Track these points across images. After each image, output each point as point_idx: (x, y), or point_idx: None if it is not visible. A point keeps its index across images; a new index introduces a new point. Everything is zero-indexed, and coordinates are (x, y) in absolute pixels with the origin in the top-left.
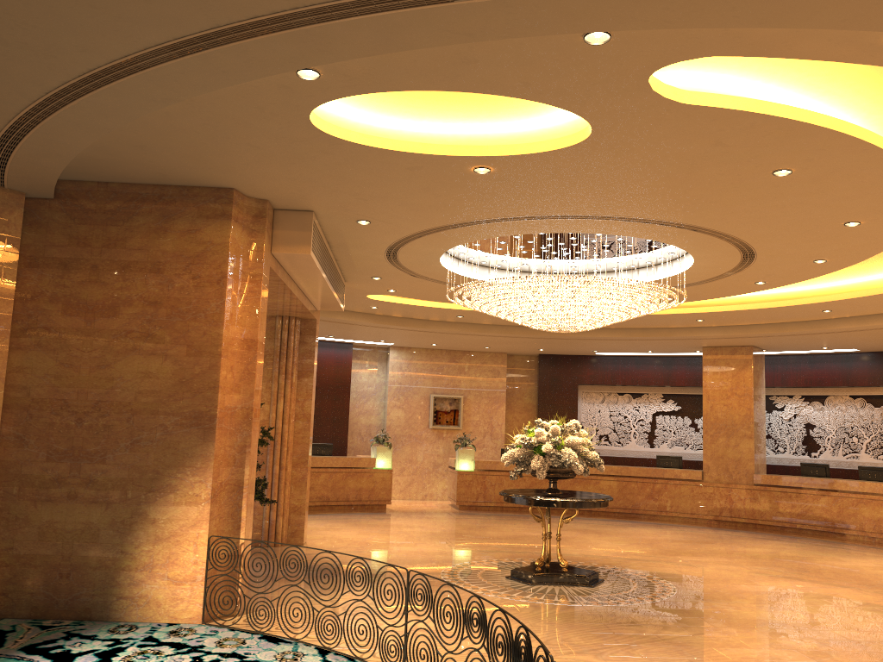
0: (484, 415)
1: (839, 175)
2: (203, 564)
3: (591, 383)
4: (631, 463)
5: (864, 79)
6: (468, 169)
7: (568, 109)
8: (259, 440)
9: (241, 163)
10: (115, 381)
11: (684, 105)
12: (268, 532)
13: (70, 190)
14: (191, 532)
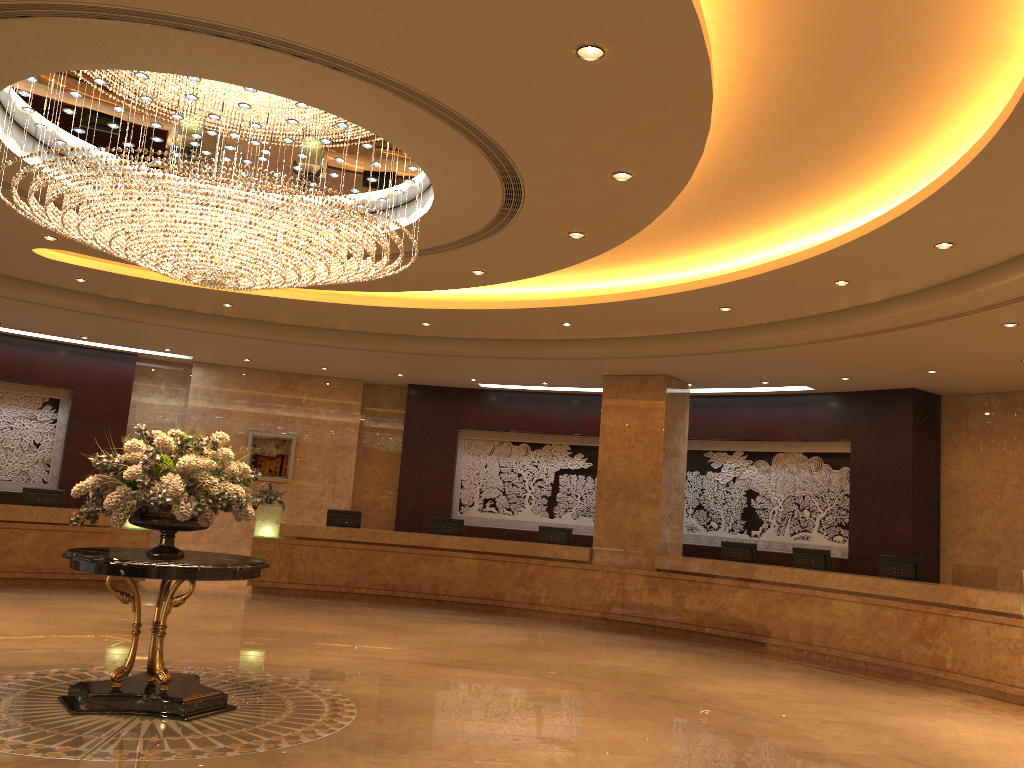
0: (325, 464)
1: None
2: None
3: (476, 426)
4: (521, 538)
5: None
6: None
7: None
8: None
9: None
10: None
11: None
12: None
13: None
14: None
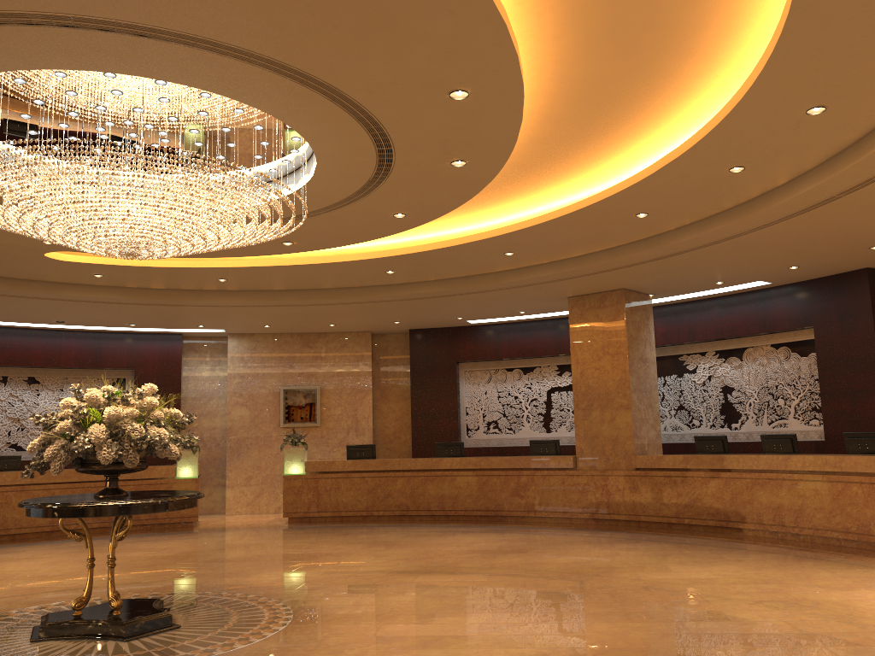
0: (347, 407)
1: None
2: None
3: (472, 359)
4: (522, 453)
5: None
6: None
7: None
8: None
9: None
10: None
11: None
12: None
13: None
14: None
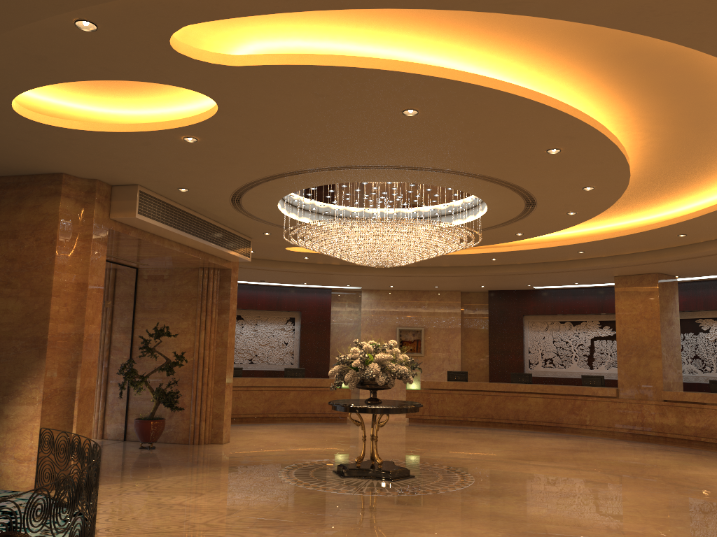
0: (442, 343)
1: (462, 108)
2: (36, 448)
3: (534, 313)
4: (571, 383)
5: (408, 22)
6: (181, 140)
7: (166, 83)
8: (173, 362)
9: (37, 154)
10: None
11: (237, 67)
12: (194, 433)
13: None
14: (29, 424)
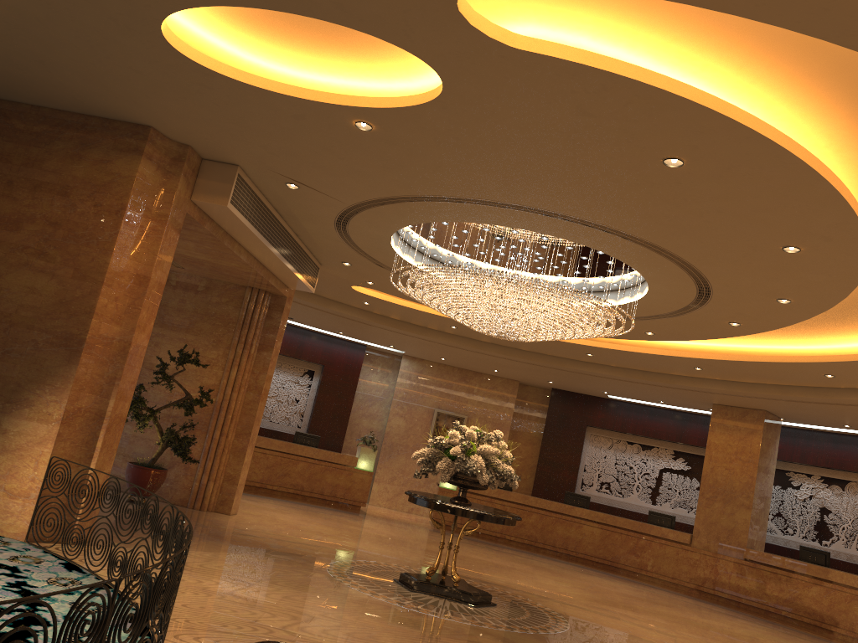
0: None
1: (739, 173)
2: (40, 482)
3: (601, 426)
4: (628, 516)
5: (740, 51)
6: (350, 123)
7: (401, 47)
8: (197, 399)
9: (138, 93)
10: (3, 291)
11: (516, 50)
12: (197, 494)
13: (6, 110)
14: (35, 449)
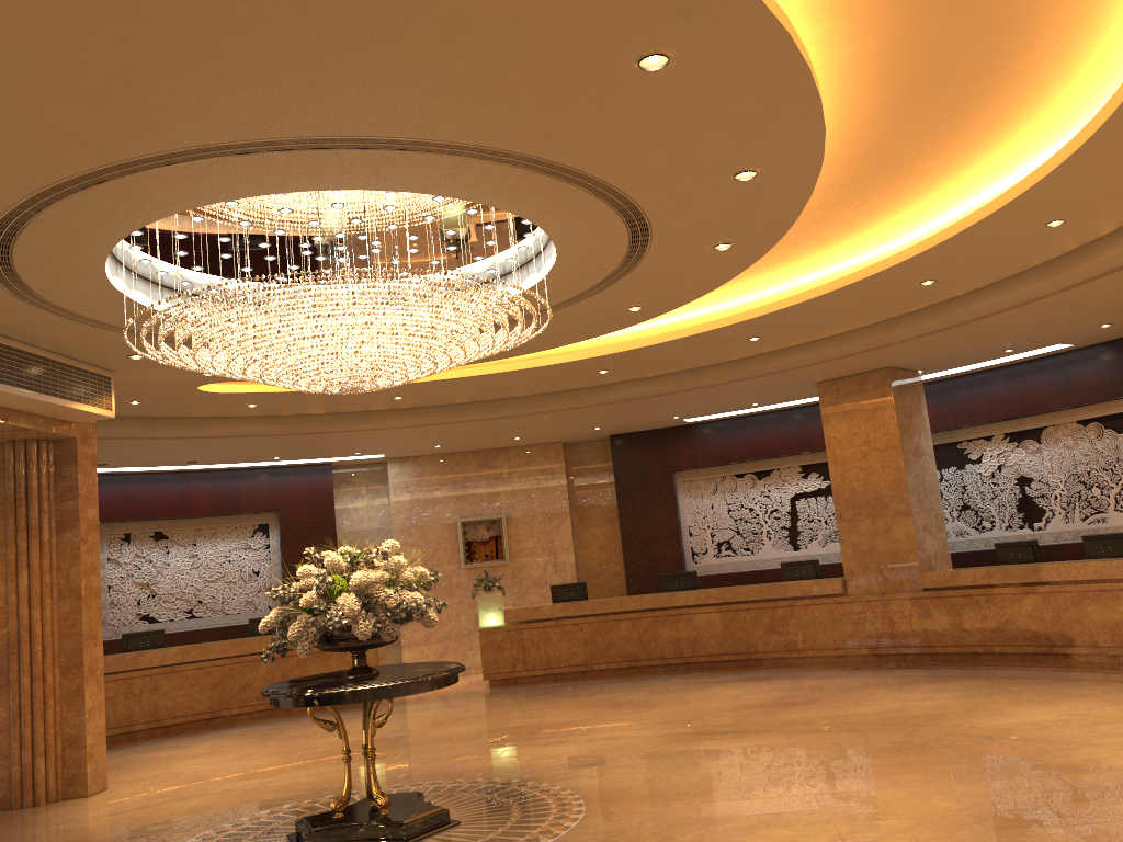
0: (540, 537)
1: None
2: None
3: (692, 466)
4: (766, 578)
5: None
6: None
7: None
8: None
9: None
10: None
11: None
12: (22, 784)
13: None
14: None
